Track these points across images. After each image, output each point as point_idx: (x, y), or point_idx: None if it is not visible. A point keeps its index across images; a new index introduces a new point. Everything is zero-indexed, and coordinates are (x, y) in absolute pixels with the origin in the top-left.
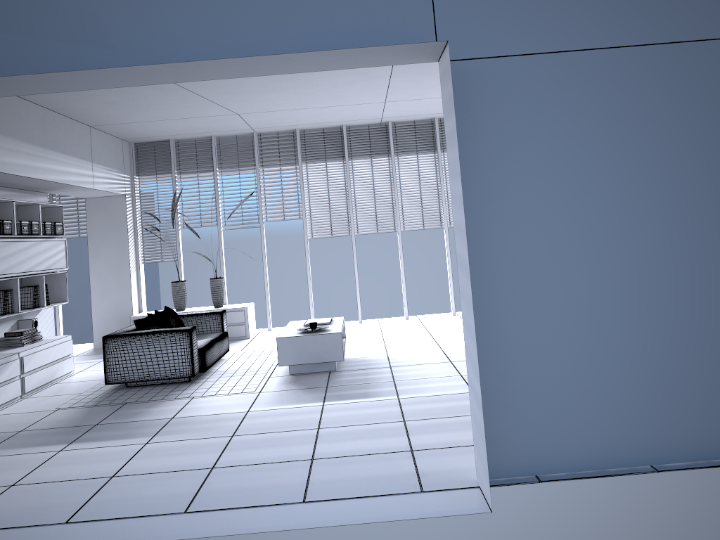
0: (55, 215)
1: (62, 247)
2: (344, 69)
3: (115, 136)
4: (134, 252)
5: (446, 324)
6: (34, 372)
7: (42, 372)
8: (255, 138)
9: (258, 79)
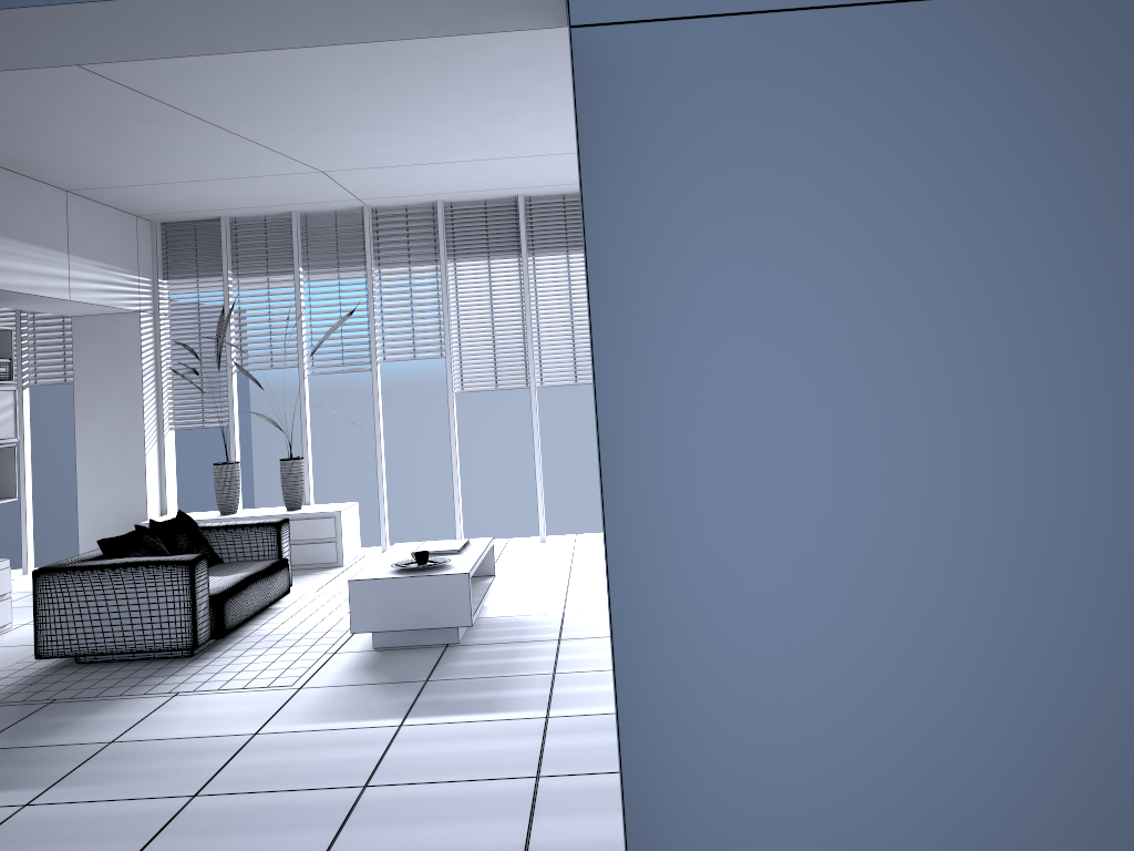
0: None
1: (7, 402)
2: (488, 86)
3: (122, 210)
4: (155, 410)
5: None
6: None
7: None
8: (366, 216)
9: (332, 103)
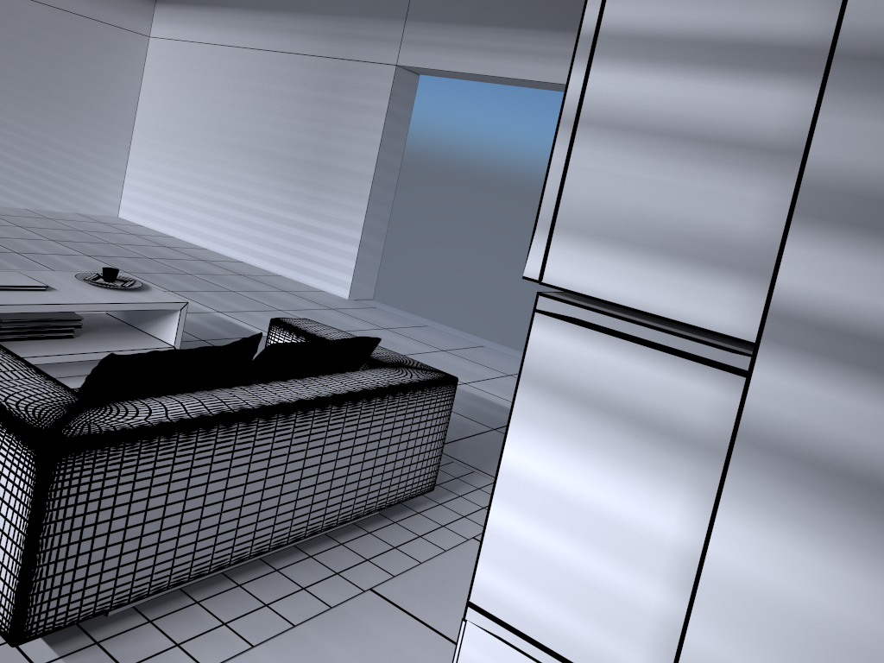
0: None
1: None
2: None
3: None
4: None
5: None
6: None
7: None
8: None
9: None
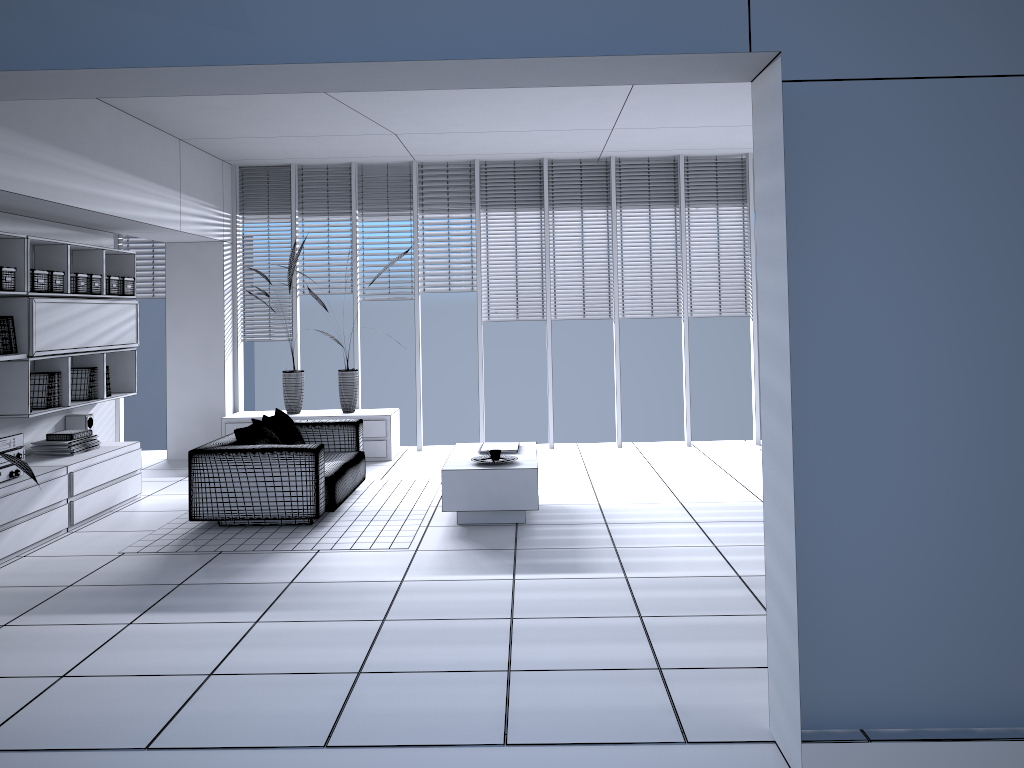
0: (124, 266)
1: (131, 314)
2: None
3: (213, 156)
4: (231, 324)
5: (679, 460)
6: (86, 494)
7: (98, 494)
8: (415, 169)
9: None
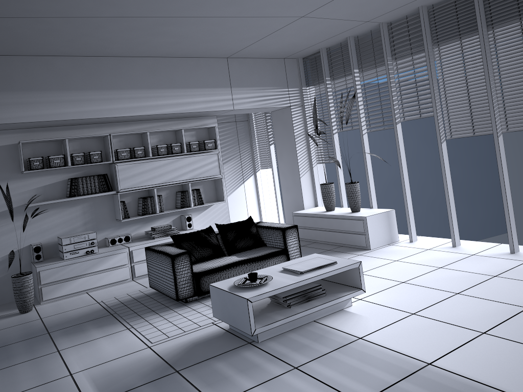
0: (213, 133)
1: (213, 159)
2: None
3: (271, 58)
4: (307, 154)
5: None
6: None
7: None
8: (381, 29)
9: None
